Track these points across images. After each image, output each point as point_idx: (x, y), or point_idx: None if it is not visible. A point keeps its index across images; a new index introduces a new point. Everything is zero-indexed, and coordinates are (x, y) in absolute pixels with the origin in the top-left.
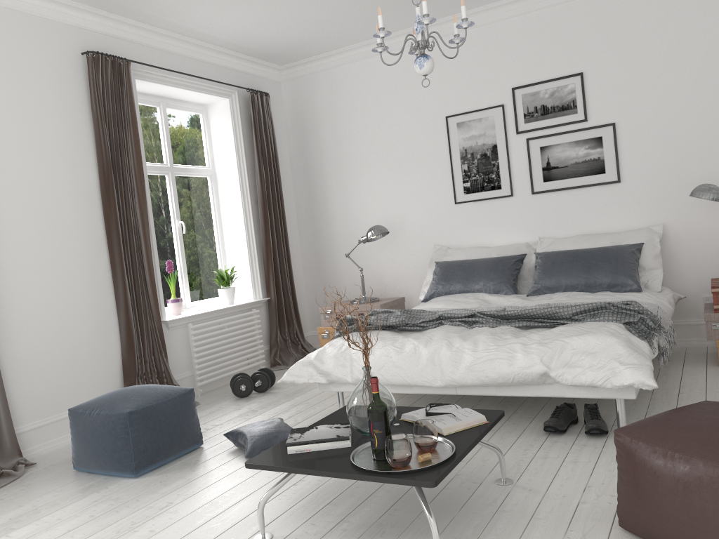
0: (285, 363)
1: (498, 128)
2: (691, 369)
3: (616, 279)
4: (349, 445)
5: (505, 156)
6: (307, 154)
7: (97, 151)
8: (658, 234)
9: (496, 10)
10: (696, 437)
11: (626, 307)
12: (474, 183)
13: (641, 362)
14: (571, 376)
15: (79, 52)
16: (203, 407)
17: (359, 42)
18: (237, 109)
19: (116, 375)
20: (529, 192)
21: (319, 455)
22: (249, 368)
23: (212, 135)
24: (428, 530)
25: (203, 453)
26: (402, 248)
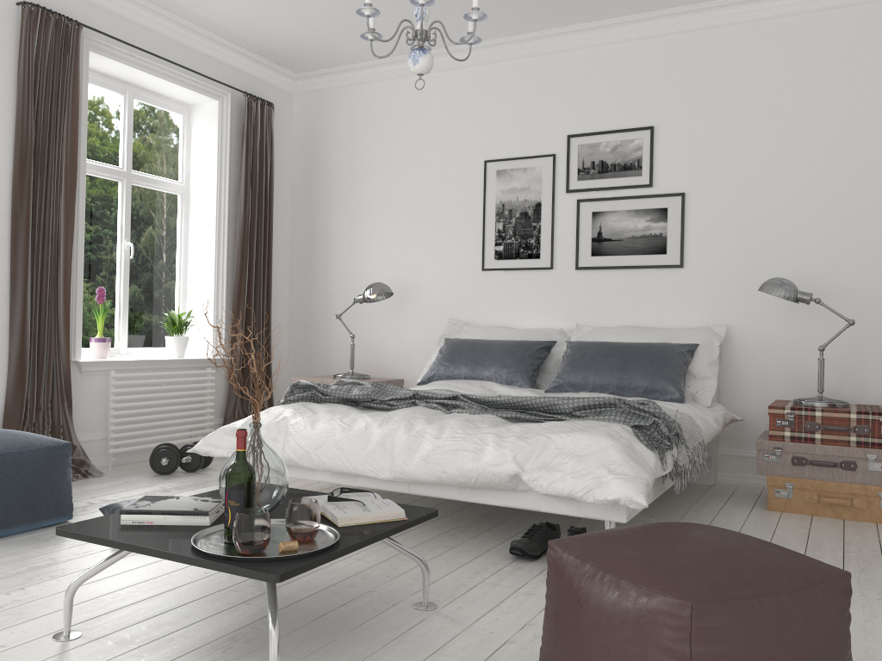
0: None
1: (545, 183)
2: (732, 509)
3: (656, 383)
4: (207, 523)
5: (549, 219)
6: (313, 187)
7: (17, 128)
8: (720, 336)
9: (560, 38)
10: (638, 556)
11: (640, 406)
12: (508, 247)
13: (637, 474)
14: (548, 482)
15: (14, 2)
16: (106, 479)
17: (393, 56)
18: (228, 116)
19: None
20: (572, 267)
21: (158, 530)
22: (189, 442)
23: (192, 143)
24: (290, 653)
25: None
26: (412, 319)
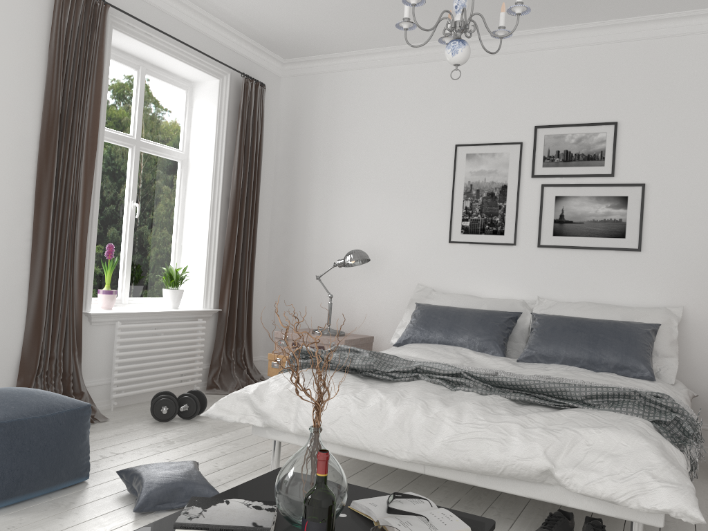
0: (224, 387)
1: (511, 167)
2: (701, 485)
3: (626, 361)
4: None
5: (514, 200)
6: (295, 160)
7: (46, 96)
8: (677, 317)
9: (532, 39)
10: None
11: (657, 400)
12: (474, 223)
13: (680, 481)
14: (583, 482)
15: None
16: (111, 425)
17: (375, 48)
18: (226, 93)
19: (11, 368)
20: (534, 244)
21: None
22: (181, 386)
23: (193, 116)
24: None
25: (84, 493)
26: (381, 282)
